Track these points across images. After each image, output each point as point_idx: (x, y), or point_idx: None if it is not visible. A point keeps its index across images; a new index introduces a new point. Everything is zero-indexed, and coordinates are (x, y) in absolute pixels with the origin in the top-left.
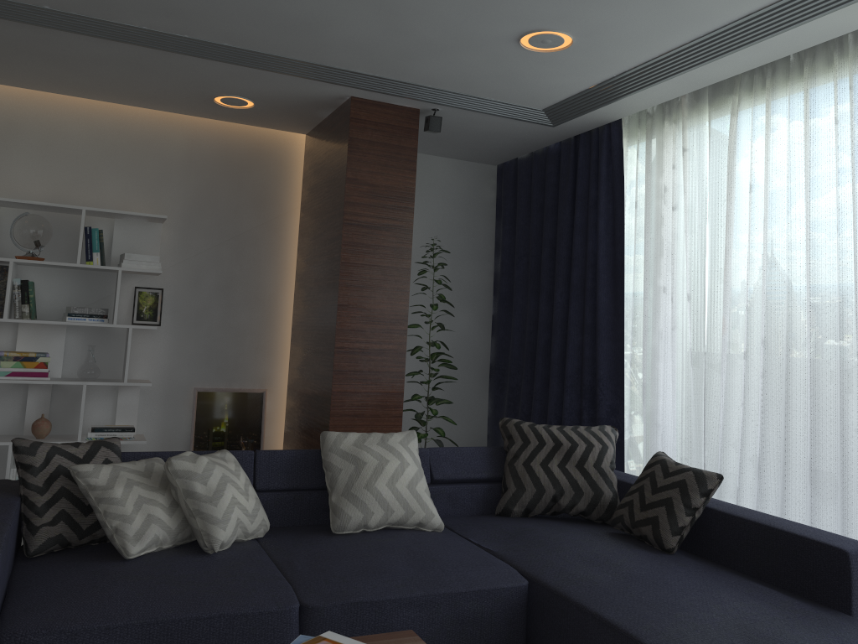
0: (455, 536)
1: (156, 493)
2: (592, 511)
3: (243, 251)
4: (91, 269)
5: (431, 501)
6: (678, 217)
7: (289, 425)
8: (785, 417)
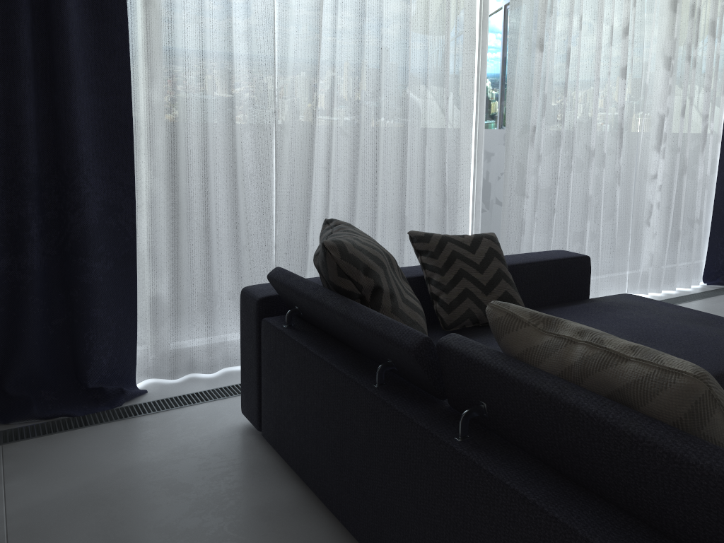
0: None
1: None
2: None
3: None
4: None
5: None
6: None
7: None
8: (376, 174)
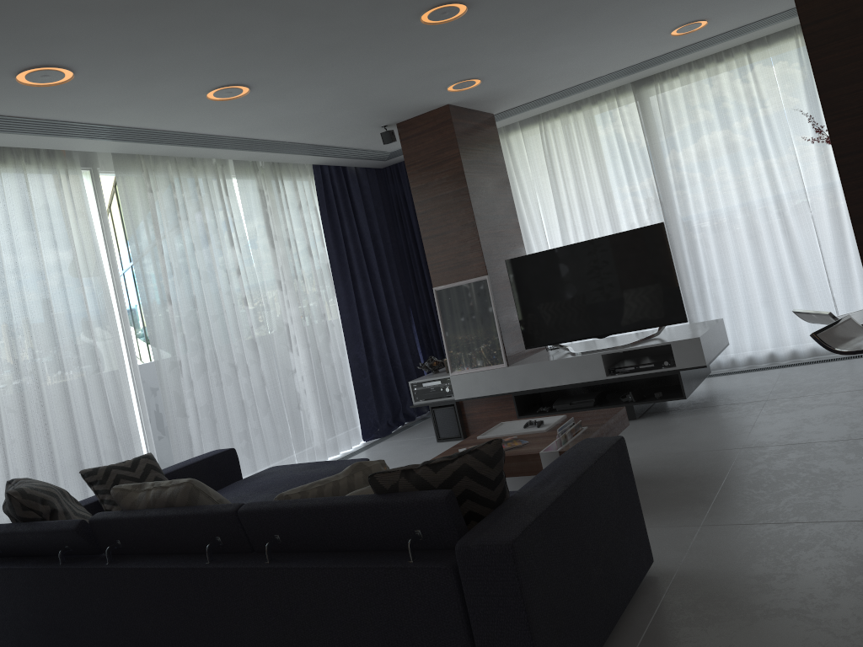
0: None
1: None
2: None
3: None
4: None
5: None
6: None
7: None
8: (48, 435)
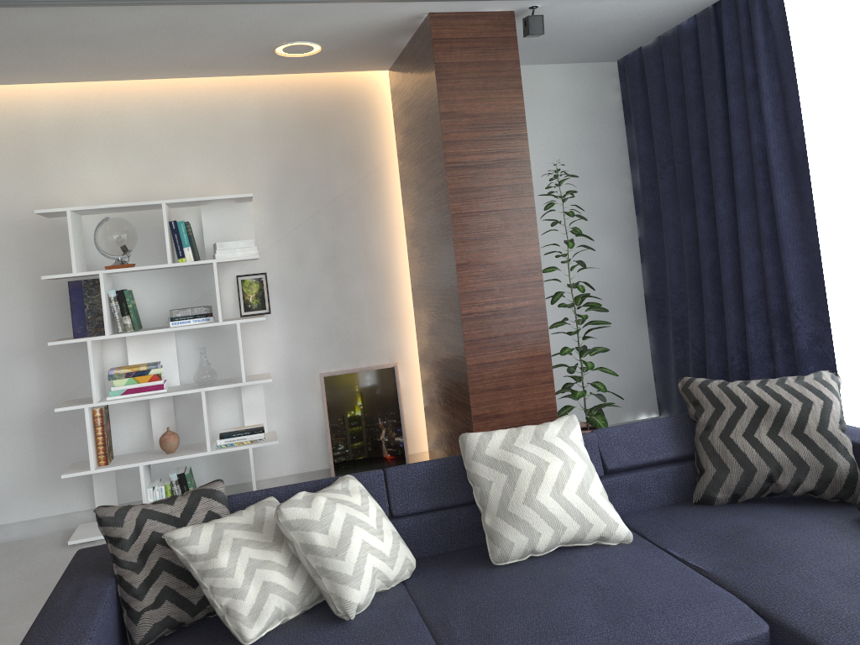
0: (649, 548)
1: (270, 551)
2: (825, 489)
3: (343, 215)
4: (186, 266)
5: (610, 505)
6: None
7: (428, 400)
8: None
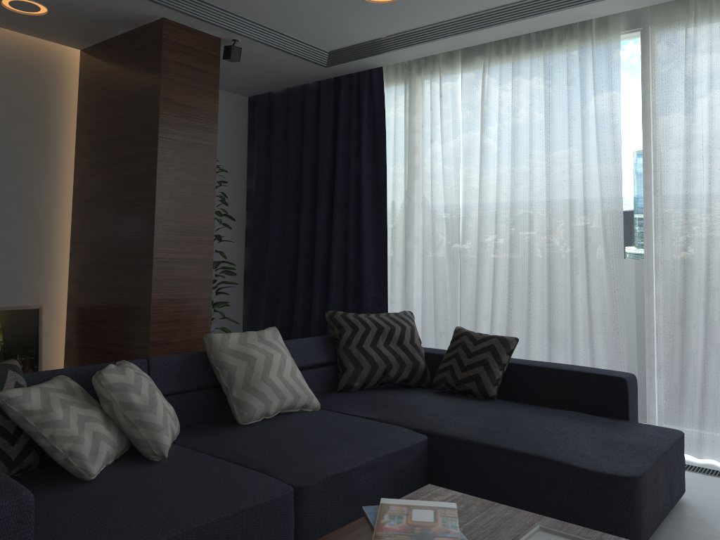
0: (332, 412)
1: (90, 410)
2: (412, 378)
3: (14, 164)
4: None
5: (307, 385)
6: (435, 148)
7: (75, 338)
8: (528, 294)
